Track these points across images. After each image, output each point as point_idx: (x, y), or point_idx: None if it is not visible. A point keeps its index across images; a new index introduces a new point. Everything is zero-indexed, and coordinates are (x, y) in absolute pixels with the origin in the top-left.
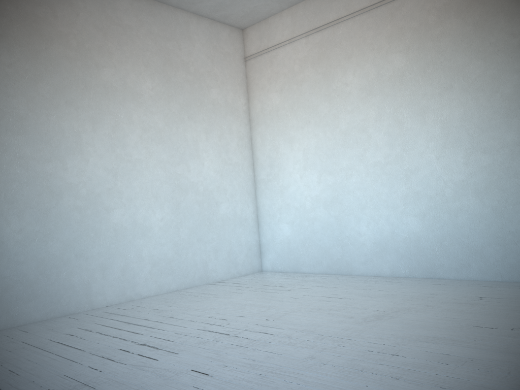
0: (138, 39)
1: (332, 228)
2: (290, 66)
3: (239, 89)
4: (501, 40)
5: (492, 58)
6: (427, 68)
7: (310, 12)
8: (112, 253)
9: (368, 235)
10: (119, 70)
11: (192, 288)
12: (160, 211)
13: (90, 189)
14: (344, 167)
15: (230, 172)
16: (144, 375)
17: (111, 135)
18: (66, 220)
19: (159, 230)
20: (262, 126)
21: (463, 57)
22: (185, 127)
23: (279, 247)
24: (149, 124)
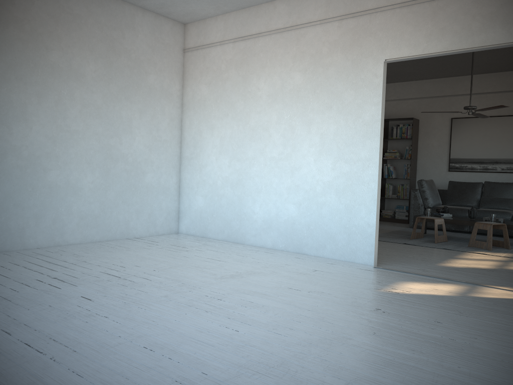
0: (86, 27)
1: (235, 205)
2: (219, 65)
3: (175, 76)
4: (368, 78)
5: (360, 90)
6: (317, 89)
7: (238, 22)
8: (46, 206)
9: (260, 214)
10: (66, 53)
11: (112, 241)
12: (91, 175)
13: (31, 151)
14: (249, 157)
15: (158, 147)
16: (48, 296)
17: (54, 108)
18: (8, 176)
19: (89, 190)
20: (191, 111)
21: (341, 85)
22: (121, 106)
23: (193, 214)
24: (89, 101)
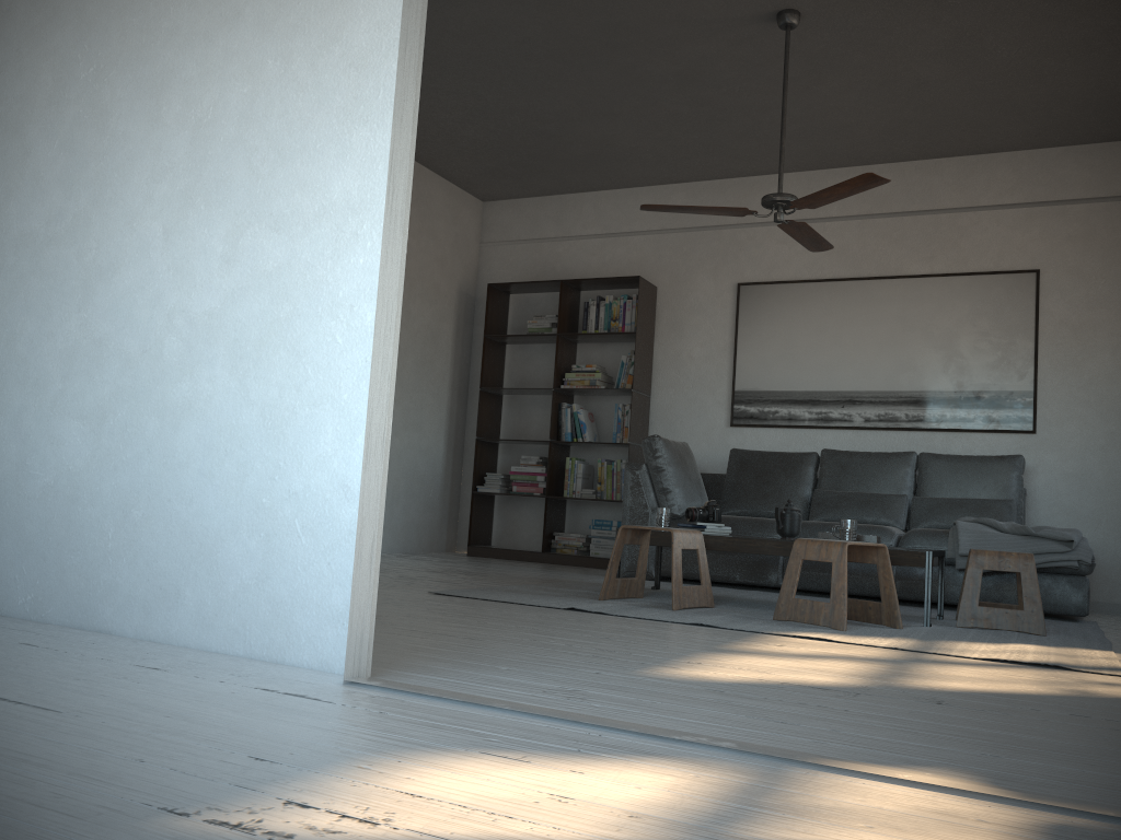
0: None
1: None
2: None
3: None
4: None
5: None
6: None
7: None
8: None
9: None
10: None
11: None
12: None
13: None
14: None
15: None
16: None
17: None
18: None
19: None
20: None
21: None
22: None
23: None
24: None
